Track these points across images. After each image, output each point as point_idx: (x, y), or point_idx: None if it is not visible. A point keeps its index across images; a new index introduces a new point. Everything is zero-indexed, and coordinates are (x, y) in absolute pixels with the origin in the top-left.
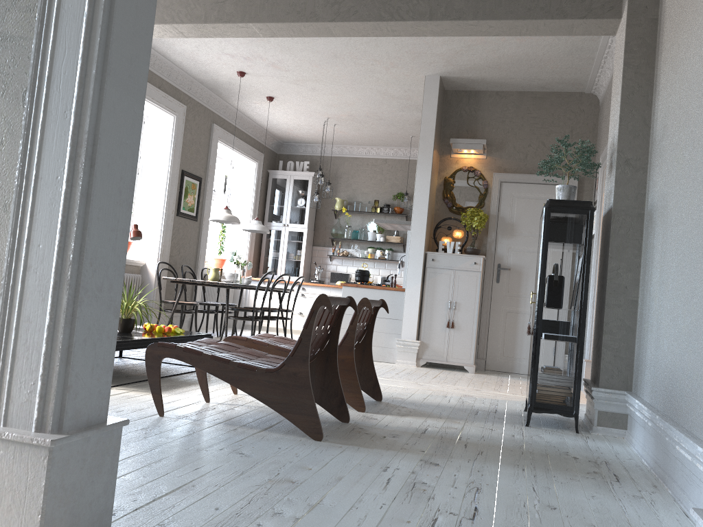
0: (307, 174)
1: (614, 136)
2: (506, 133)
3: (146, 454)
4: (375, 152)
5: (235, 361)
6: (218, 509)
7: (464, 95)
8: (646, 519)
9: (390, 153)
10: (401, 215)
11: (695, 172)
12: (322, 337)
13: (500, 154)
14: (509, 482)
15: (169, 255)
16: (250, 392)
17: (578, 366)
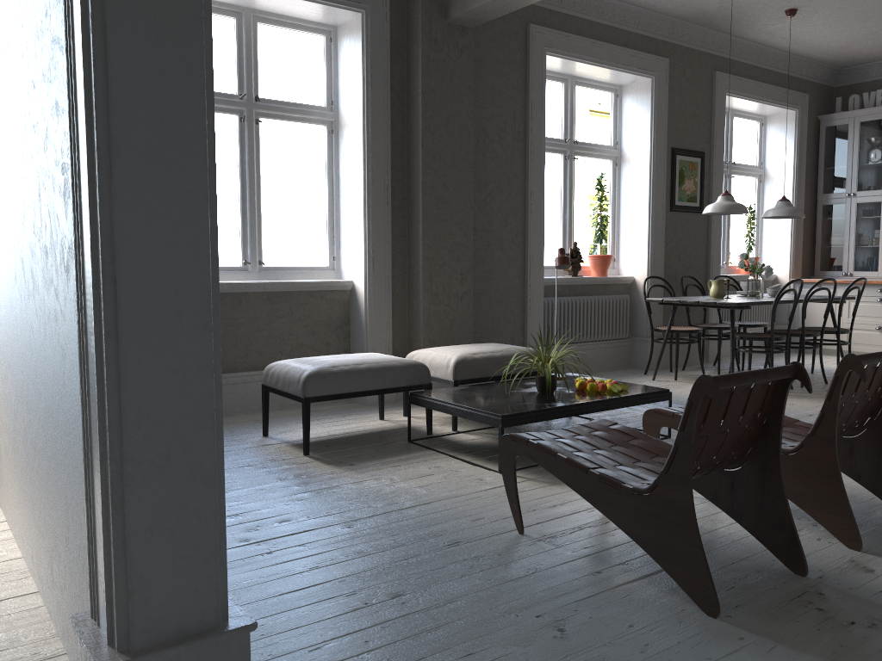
0: (881, 110)
1: None
2: None
3: (433, 611)
4: None
5: (596, 470)
6: None
7: None
8: None
9: None
10: None
11: None
12: (746, 433)
13: None
14: None
15: (663, 265)
16: (616, 520)
17: None
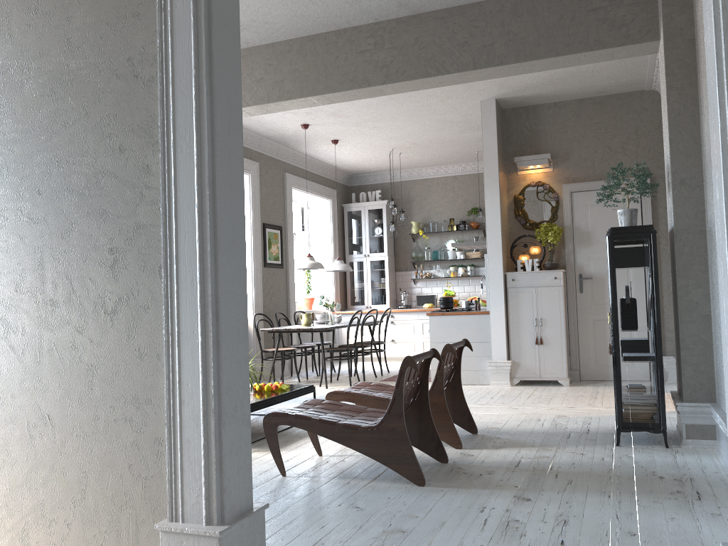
0: (380, 203)
1: (667, 157)
2: (570, 143)
3: (279, 517)
4: (444, 171)
5: (340, 422)
6: None
7: (522, 111)
8: (719, 537)
9: (459, 169)
10: (478, 230)
11: None
12: (413, 389)
13: (567, 165)
14: (595, 511)
15: (262, 305)
16: (357, 448)
17: (660, 384)
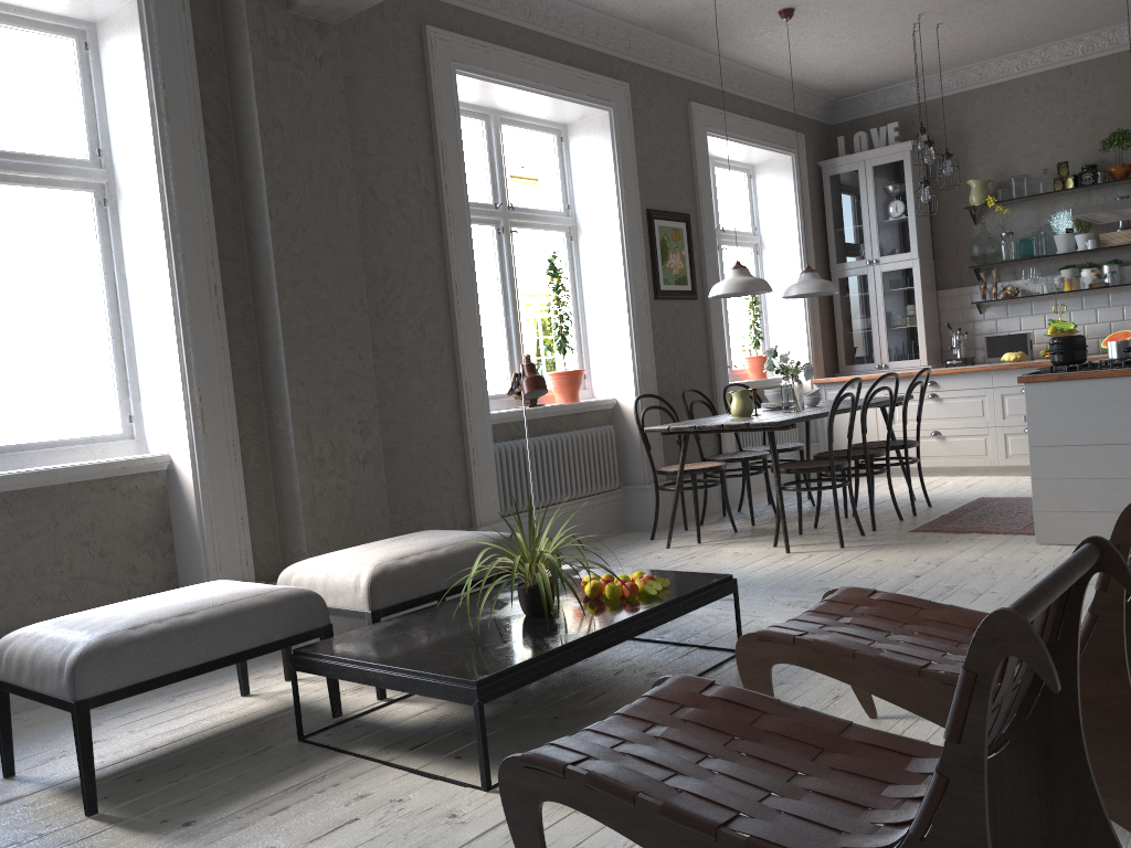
0: (897, 149)
1: None
2: None
3: None
4: (1041, 59)
5: (735, 827)
6: None
7: None
8: None
9: (1077, 50)
10: (1127, 182)
11: None
12: (1019, 693)
13: None
14: None
15: (655, 378)
16: None
17: None
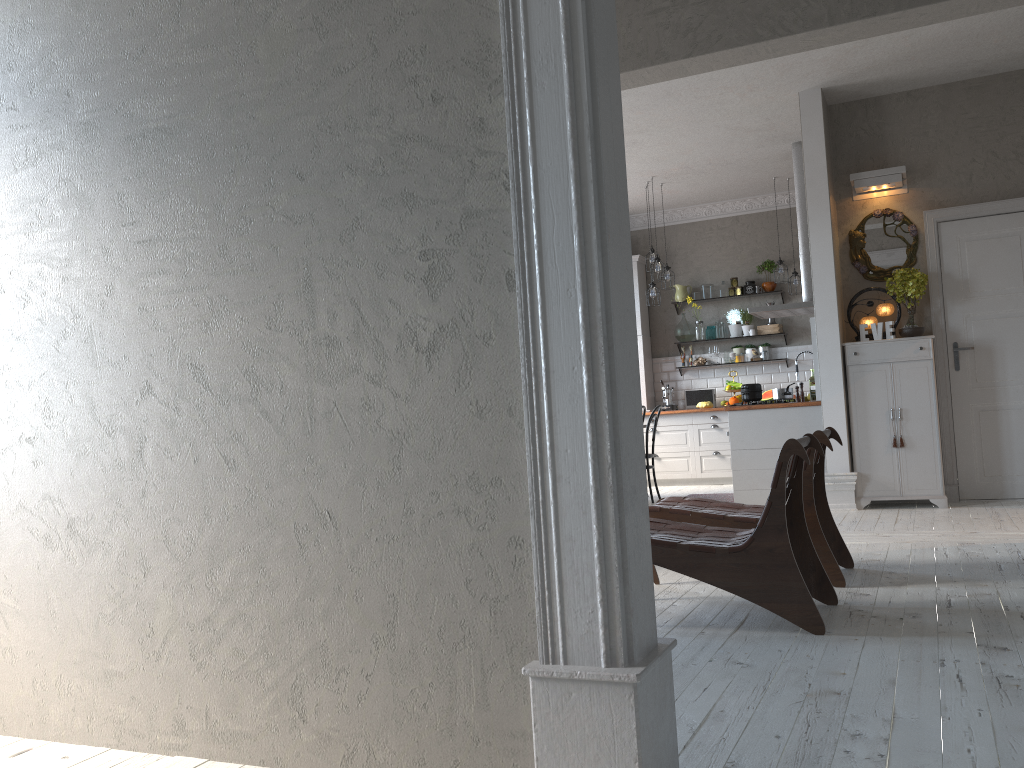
0: None
1: None
2: (933, 149)
3: None
4: (720, 210)
5: (682, 543)
6: (779, 737)
7: (858, 107)
8: None
9: (742, 206)
10: (773, 293)
11: None
12: None
13: (929, 182)
14: None
15: None
16: (713, 581)
17: None
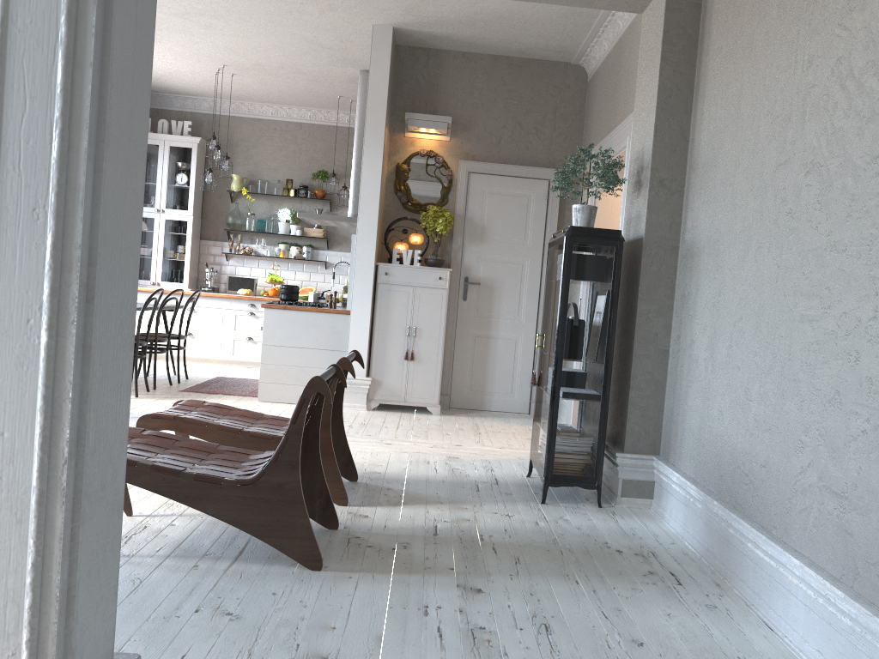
0: (189, 140)
1: (645, 148)
2: (476, 109)
3: None
4: (286, 113)
5: (188, 471)
6: None
7: (421, 54)
8: (736, 642)
9: (307, 115)
10: (323, 201)
11: (774, 224)
12: None
13: (468, 136)
14: (574, 608)
15: None
16: (215, 513)
17: (602, 430)
